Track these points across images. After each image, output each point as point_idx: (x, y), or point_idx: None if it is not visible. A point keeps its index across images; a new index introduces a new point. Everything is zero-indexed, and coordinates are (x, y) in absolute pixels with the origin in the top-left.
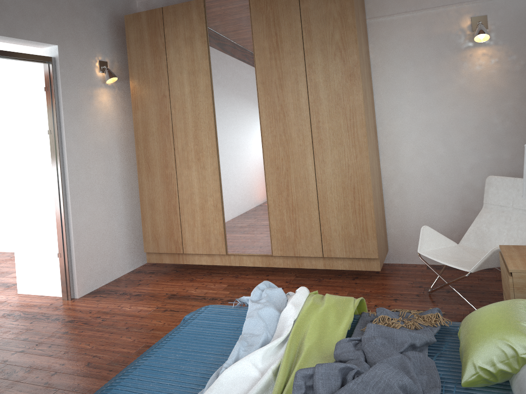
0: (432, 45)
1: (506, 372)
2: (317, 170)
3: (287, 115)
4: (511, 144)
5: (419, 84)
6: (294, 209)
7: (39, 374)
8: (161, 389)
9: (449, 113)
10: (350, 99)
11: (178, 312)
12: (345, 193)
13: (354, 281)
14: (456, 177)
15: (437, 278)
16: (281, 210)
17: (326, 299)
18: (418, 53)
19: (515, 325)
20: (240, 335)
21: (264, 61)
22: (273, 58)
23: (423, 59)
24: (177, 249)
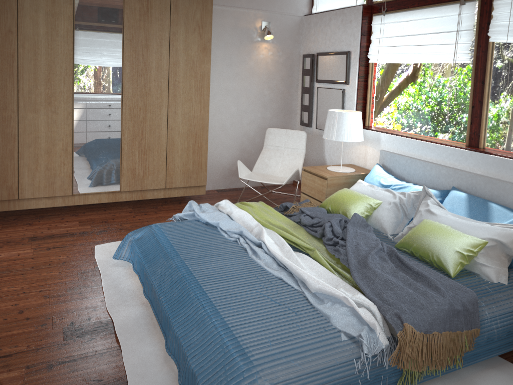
0: (237, 34)
1: (367, 215)
2: (169, 119)
3: (149, 71)
4: (272, 108)
5: (226, 60)
6: (146, 151)
7: (3, 317)
8: (224, 264)
9: (241, 84)
10: (202, 67)
11: (65, 247)
12: (189, 138)
13: (182, 205)
14: (240, 128)
15: (242, 194)
16: (134, 152)
17: (250, 204)
18: (228, 38)
19: (364, 195)
20: (215, 233)
21: (134, 21)
22: (142, 20)
23: (230, 43)
24: (11, 195)
